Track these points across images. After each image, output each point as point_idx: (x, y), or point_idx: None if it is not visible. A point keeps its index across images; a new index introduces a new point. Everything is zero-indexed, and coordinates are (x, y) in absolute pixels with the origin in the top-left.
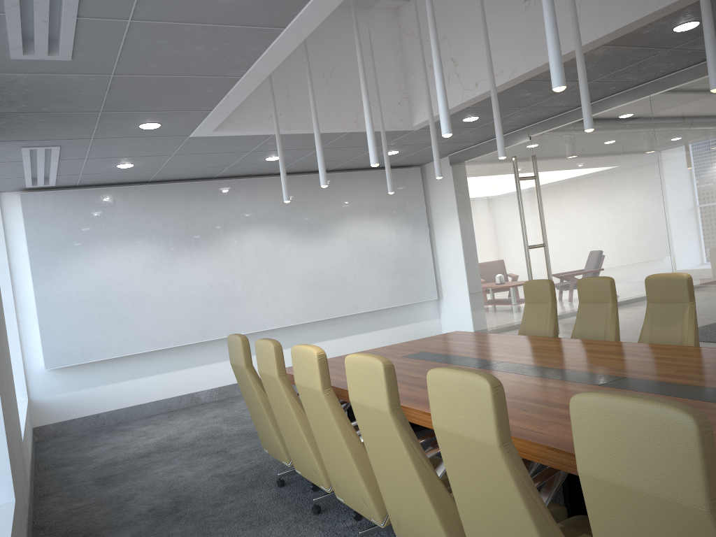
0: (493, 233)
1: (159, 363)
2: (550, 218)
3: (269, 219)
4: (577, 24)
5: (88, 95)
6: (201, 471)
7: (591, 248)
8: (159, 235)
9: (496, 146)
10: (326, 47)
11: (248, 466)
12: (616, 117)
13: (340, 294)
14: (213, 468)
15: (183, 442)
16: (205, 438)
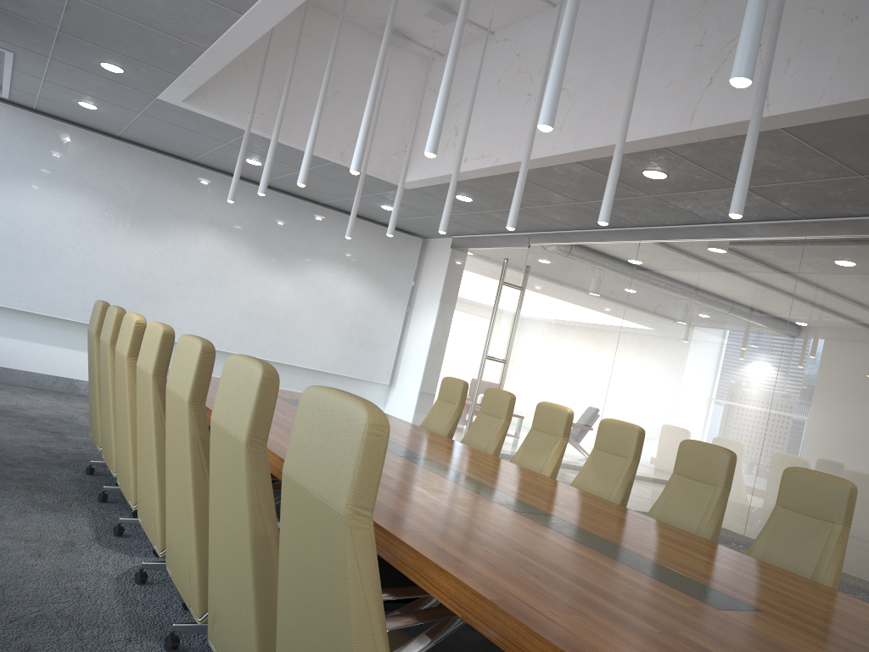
0: (463, 333)
1: (49, 332)
2: (517, 334)
3: (234, 228)
4: (535, 126)
5: (44, 7)
6: (21, 439)
7: (541, 378)
8: (103, 196)
9: (497, 243)
10: (340, 68)
11: (73, 451)
12: (606, 252)
13: (281, 337)
14: (36, 441)
15: (27, 414)
16: (52, 419)
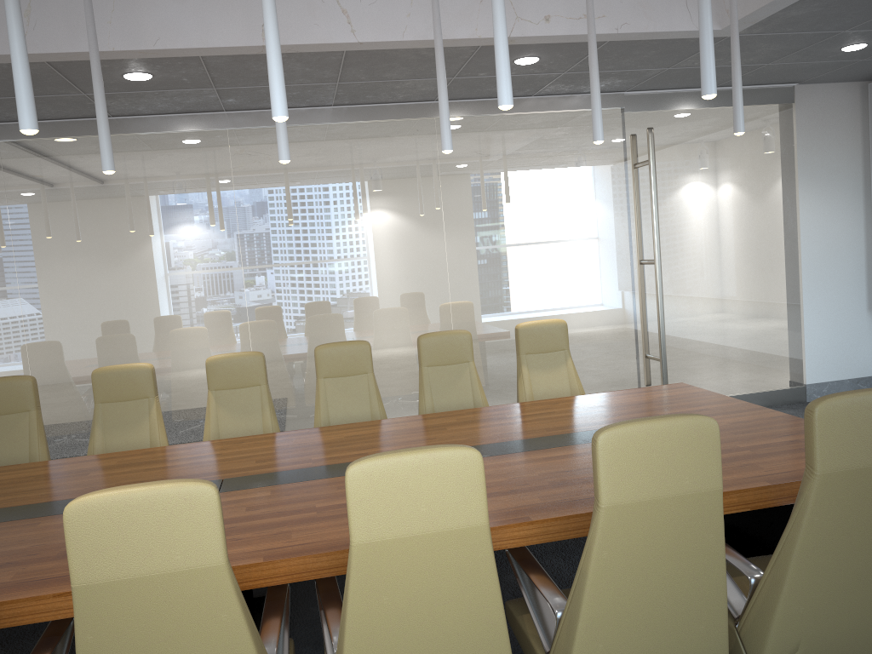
0: None
1: None
2: None
3: None
4: (96, 28)
5: None
6: None
7: None
8: None
9: None
10: None
11: None
12: None
13: None
14: None
15: None
16: None
